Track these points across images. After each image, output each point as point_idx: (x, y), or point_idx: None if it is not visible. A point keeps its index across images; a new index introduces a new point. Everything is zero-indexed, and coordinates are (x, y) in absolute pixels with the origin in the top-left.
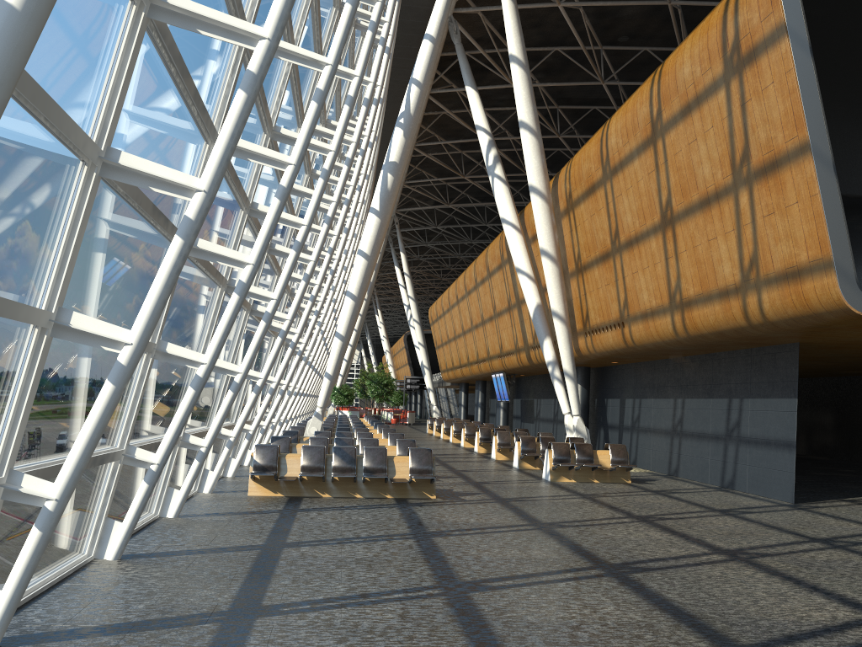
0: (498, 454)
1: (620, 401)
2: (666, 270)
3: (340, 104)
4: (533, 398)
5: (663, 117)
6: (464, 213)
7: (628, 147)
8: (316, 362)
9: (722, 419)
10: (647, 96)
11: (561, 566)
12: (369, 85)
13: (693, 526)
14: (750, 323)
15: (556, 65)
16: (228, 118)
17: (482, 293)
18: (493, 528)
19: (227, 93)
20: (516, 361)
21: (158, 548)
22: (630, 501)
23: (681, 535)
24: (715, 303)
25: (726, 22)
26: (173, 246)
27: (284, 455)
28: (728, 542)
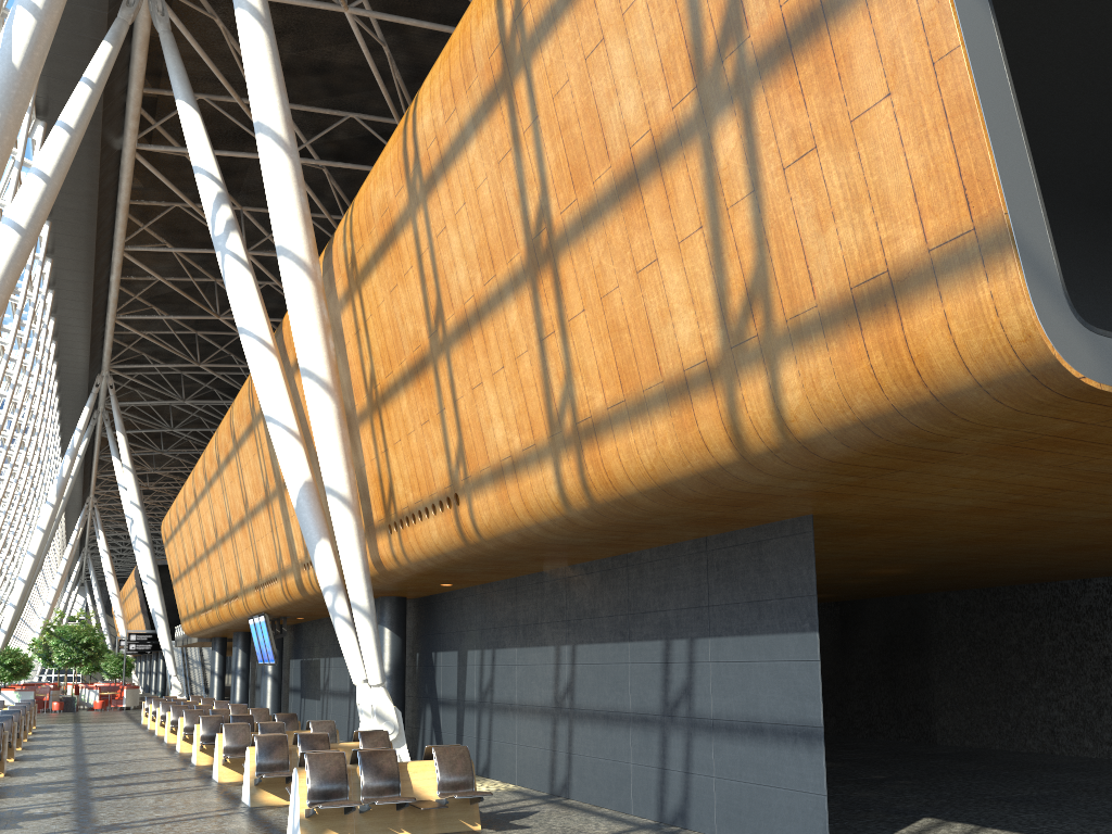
0: (225, 770)
1: (459, 655)
2: (541, 366)
3: None
4: (319, 656)
5: (528, 20)
6: (226, 380)
7: (456, 120)
8: None
9: (654, 683)
10: None
11: None
12: None
13: None
14: (745, 453)
15: (354, 148)
16: None
17: (229, 480)
18: None
19: None
20: (282, 593)
21: None
22: None
23: None
24: (656, 417)
25: None
26: None
27: None
28: None
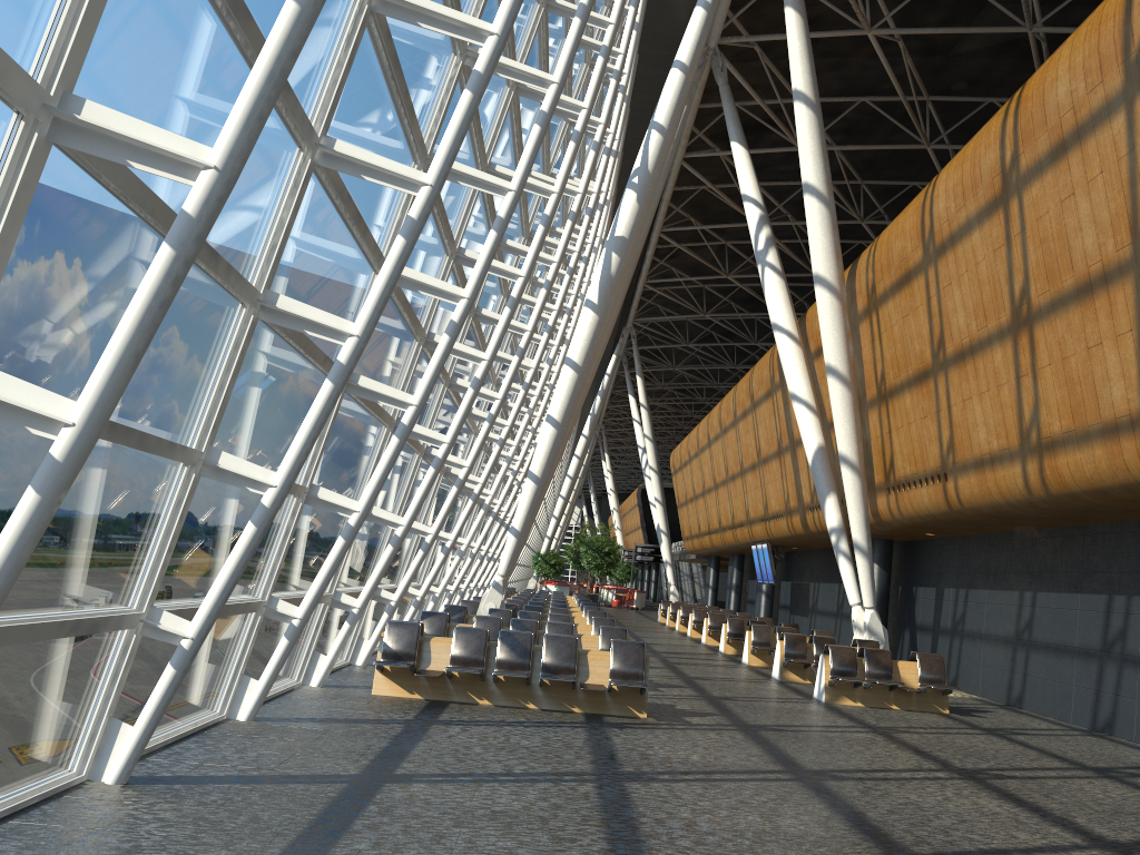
0: (752, 657)
1: (936, 591)
2: (1016, 395)
3: (548, 153)
4: (808, 581)
5: (1021, 164)
6: (726, 327)
7: (964, 212)
8: (506, 514)
9: (1097, 626)
10: (997, 135)
11: (829, 852)
12: (582, 112)
13: (1052, 794)
14: None
15: (861, 123)
16: (265, 46)
17: (743, 431)
18: (725, 773)
19: (337, 77)
20: (786, 528)
21: (194, 770)
22: (948, 743)
23: (1033, 808)
24: (1095, 445)
25: (1130, 8)
26: (157, 260)
27: (429, 638)
28: (1115, 828)
